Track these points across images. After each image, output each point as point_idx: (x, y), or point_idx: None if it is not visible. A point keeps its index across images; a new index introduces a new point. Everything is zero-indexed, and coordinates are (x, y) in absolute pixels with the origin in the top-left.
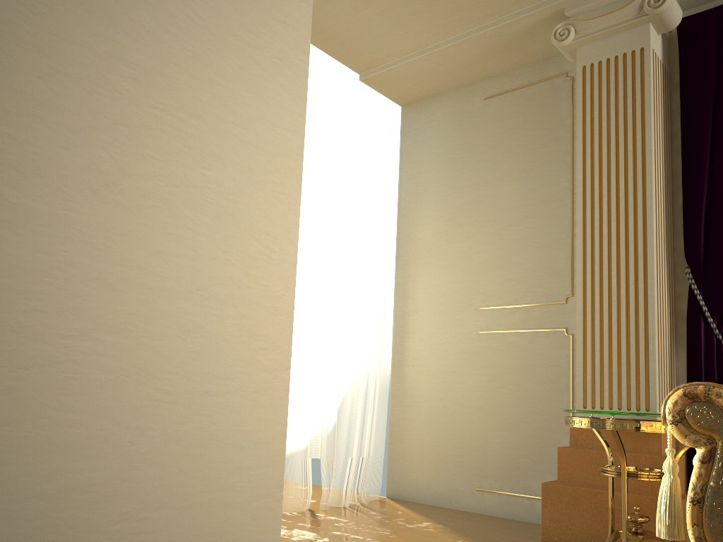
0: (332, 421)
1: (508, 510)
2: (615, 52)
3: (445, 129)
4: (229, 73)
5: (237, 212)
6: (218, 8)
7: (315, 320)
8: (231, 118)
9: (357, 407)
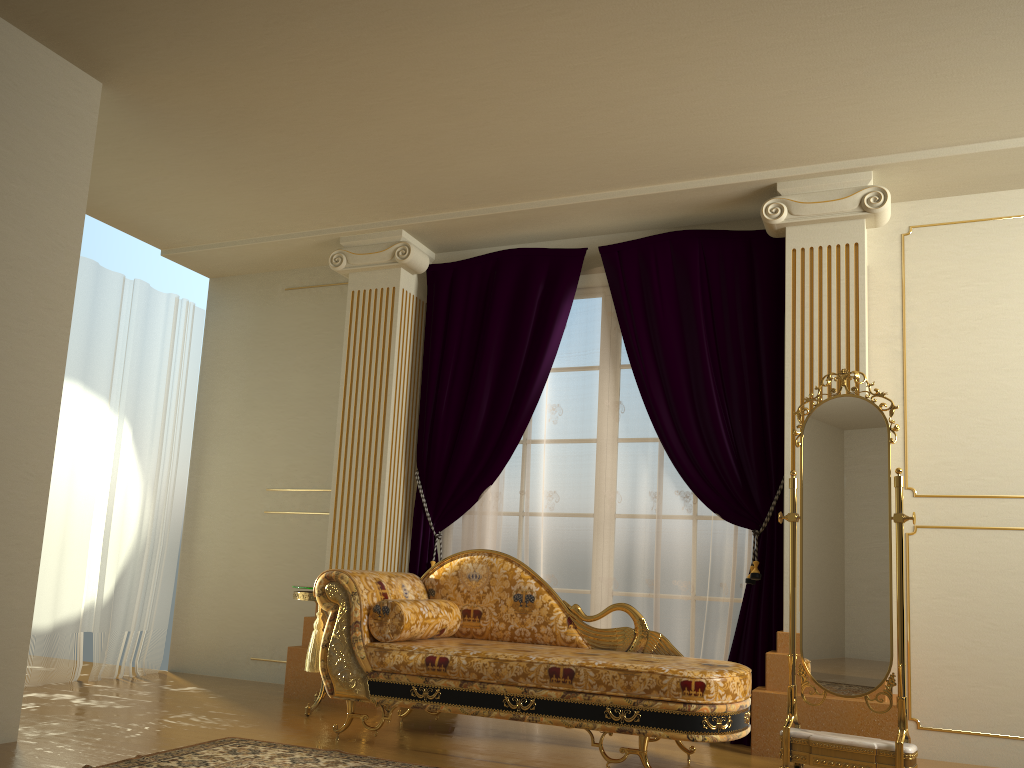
0: (108, 595)
1: (276, 676)
2: (376, 285)
3: (249, 311)
4: (2, 353)
5: (3, 450)
6: None
7: (95, 497)
8: (2, 385)
9: (138, 582)
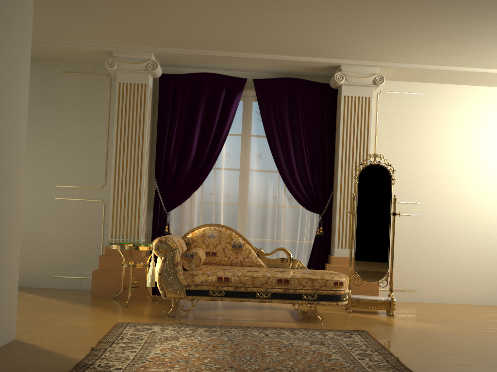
0: None
1: (68, 285)
2: (134, 81)
3: (37, 81)
4: (5, 118)
5: (7, 177)
6: (3, 91)
7: None
8: (6, 137)
9: None
